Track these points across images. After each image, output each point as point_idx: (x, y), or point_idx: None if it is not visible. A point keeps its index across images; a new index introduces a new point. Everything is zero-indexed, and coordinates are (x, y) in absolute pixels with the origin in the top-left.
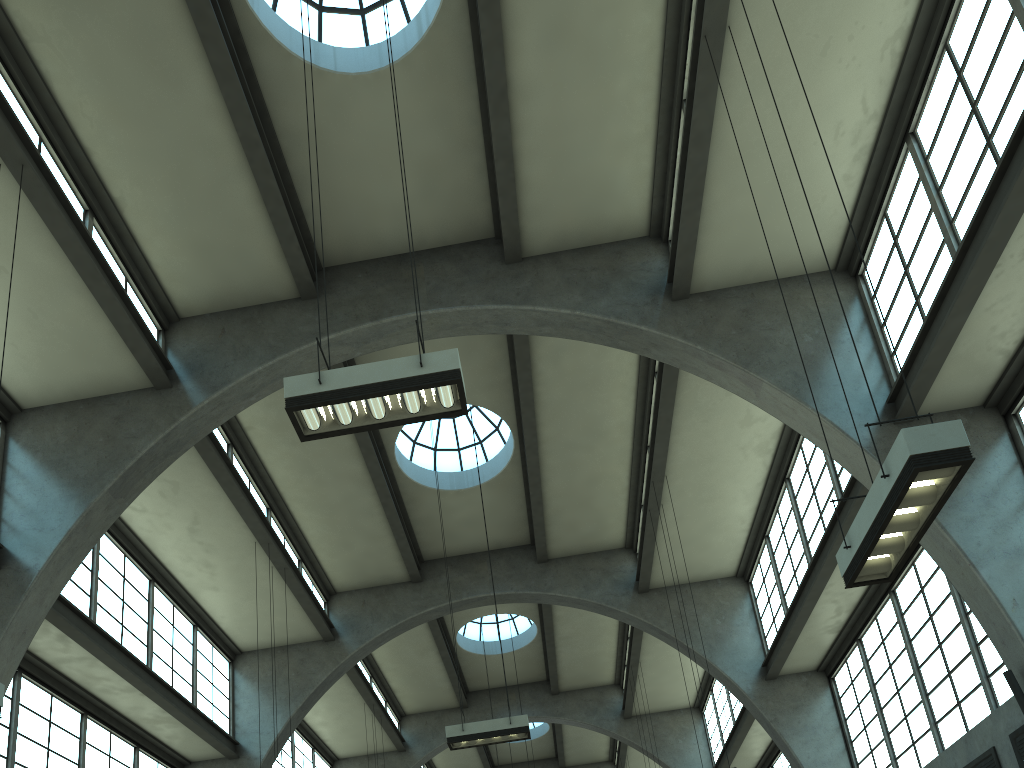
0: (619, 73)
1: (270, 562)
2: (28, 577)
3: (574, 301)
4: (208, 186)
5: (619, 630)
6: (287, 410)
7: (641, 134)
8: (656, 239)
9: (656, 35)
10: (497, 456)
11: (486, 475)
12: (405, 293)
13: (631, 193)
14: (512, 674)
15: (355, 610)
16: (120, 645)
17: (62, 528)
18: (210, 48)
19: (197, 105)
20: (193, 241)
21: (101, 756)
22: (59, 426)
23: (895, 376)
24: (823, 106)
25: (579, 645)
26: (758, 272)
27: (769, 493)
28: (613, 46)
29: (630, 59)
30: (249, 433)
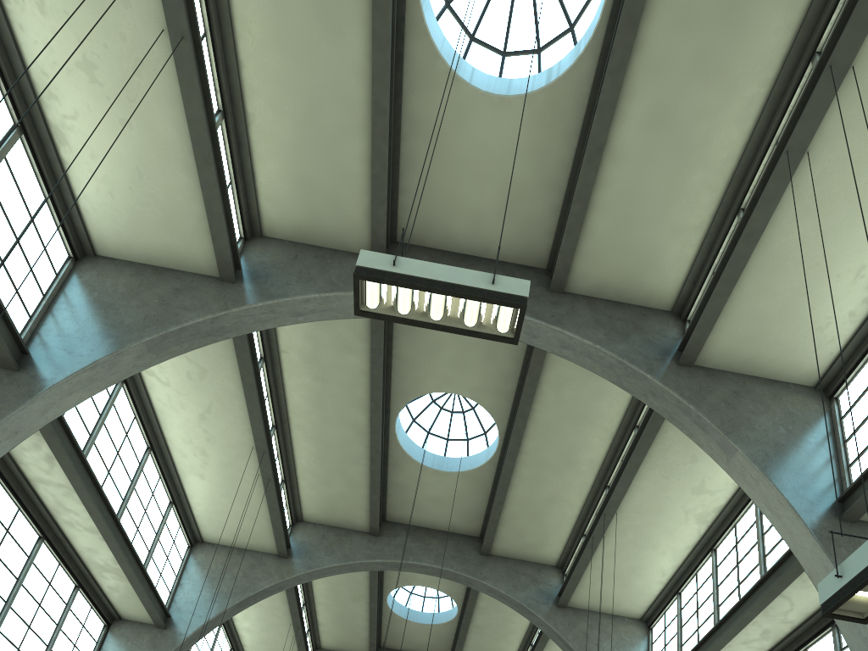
0: (696, 169)
1: (258, 470)
2: (41, 386)
3: (597, 337)
4: (330, 132)
5: (525, 635)
6: (354, 276)
7: (695, 226)
8: (676, 316)
9: (736, 150)
10: (478, 454)
11: (464, 466)
12: None
13: (670, 271)
14: (422, 644)
15: (313, 540)
16: (100, 486)
17: (90, 357)
18: (377, 17)
19: (347, 61)
20: (299, 174)
21: (41, 580)
22: (123, 278)
23: (848, 482)
24: (855, 247)
25: (487, 637)
26: (754, 367)
27: (693, 557)
28: (700, 145)
29: (709, 161)
30: (282, 356)
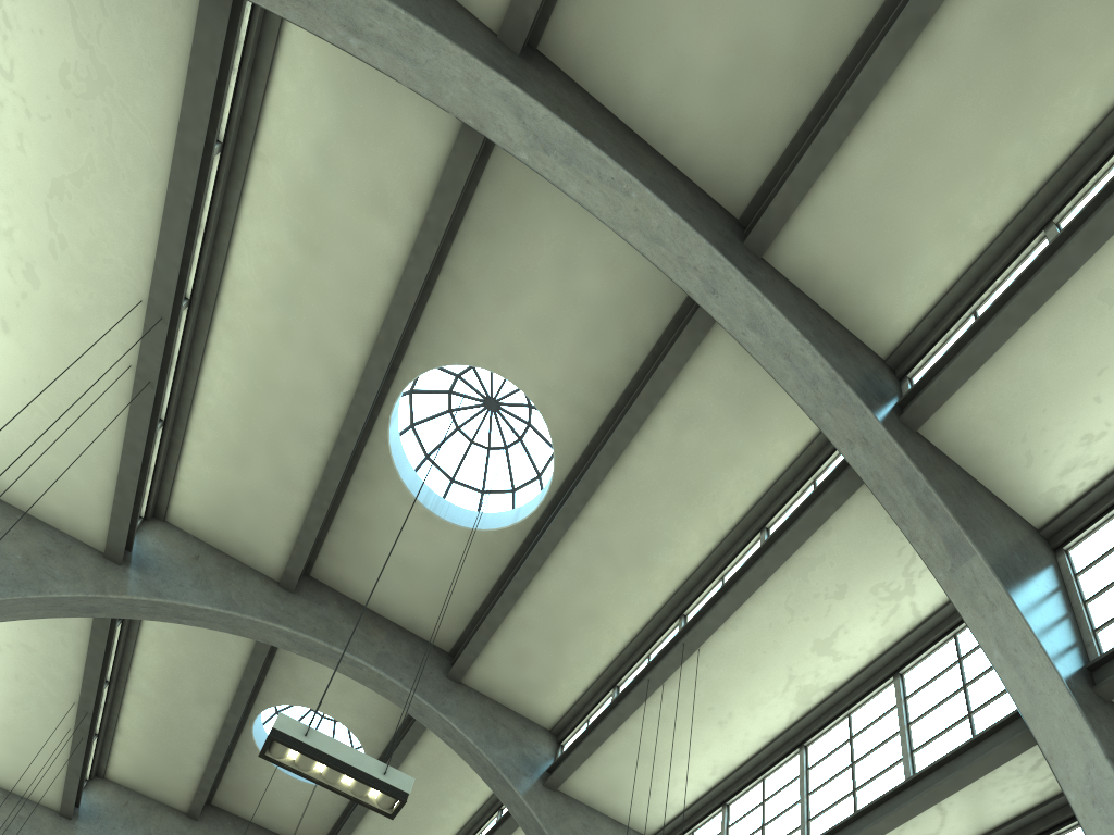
0: (1019, 136)
1: (134, 356)
2: None
3: (806, 331)
4: None
5: (457, 834)
6: None
7: (976, 231)
8: (890, 369)
9: (1078, 131)
10: (499, 514)
11: (473, 523)
12: (626, 154)
13: (912, 292)
14: (283, 815)
15: (177, 556)
16: None
17: None
18: None
19: None
20: None
21: None
22: None
23: (1097, 649)
24: None
25: (398, 824)
26: (986, 467)
27: (766, 755)
28: (1041, 97)
29: (1040, 131)
30: (255, 166)
